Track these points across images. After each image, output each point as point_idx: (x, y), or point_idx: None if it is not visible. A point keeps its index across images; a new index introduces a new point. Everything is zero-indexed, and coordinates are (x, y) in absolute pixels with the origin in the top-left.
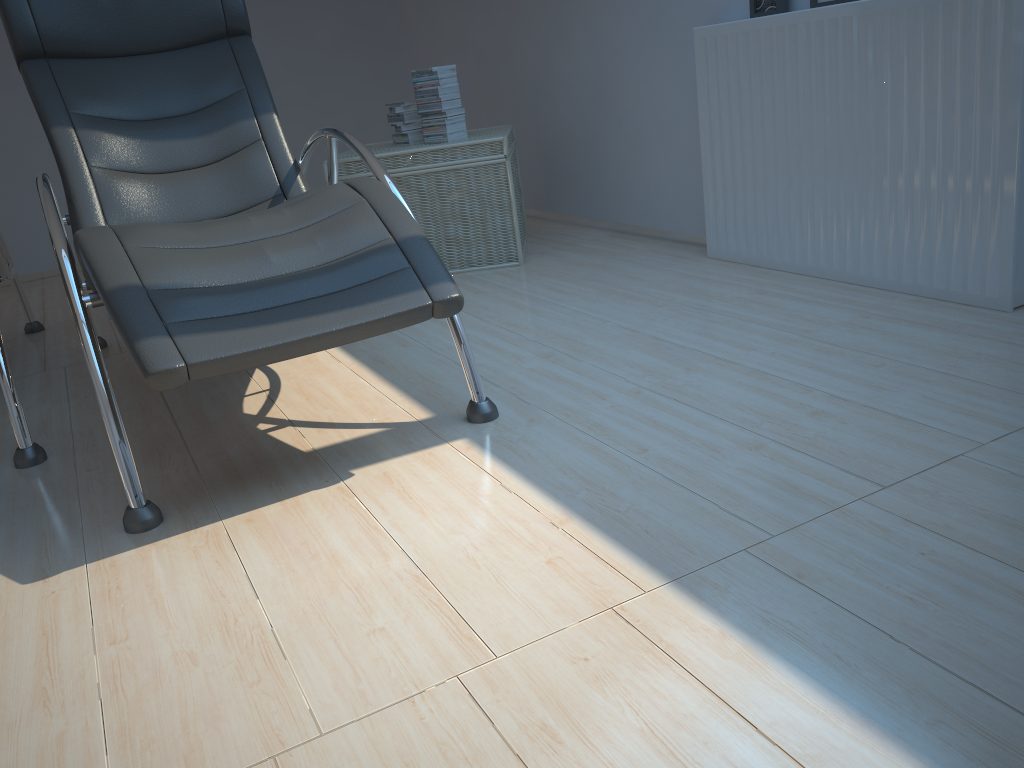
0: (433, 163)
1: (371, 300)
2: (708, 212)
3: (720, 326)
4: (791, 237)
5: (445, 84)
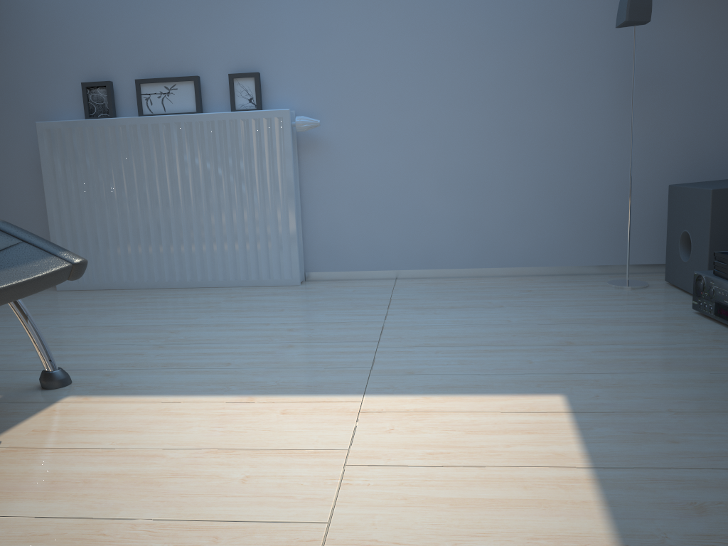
0: None
1: (19, 263)
2: None
3: (148, 314)
4: (140, 264)
5: None
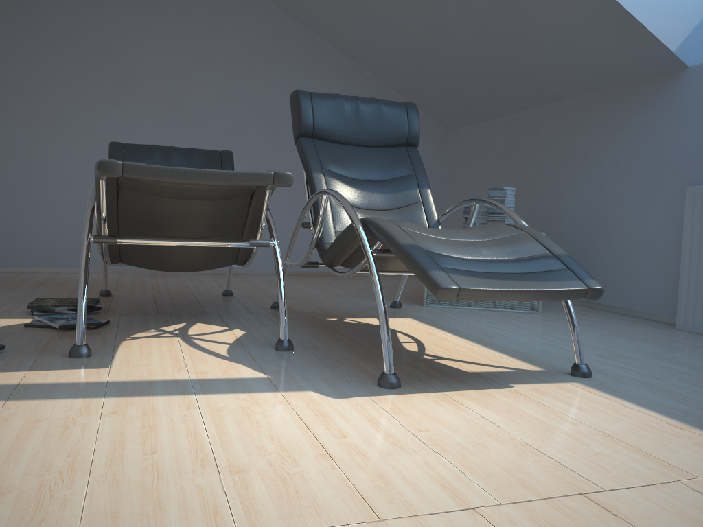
0: None
1: (551, 280)
2: (680, 299)
3: None
4: None
5: (508, 197)
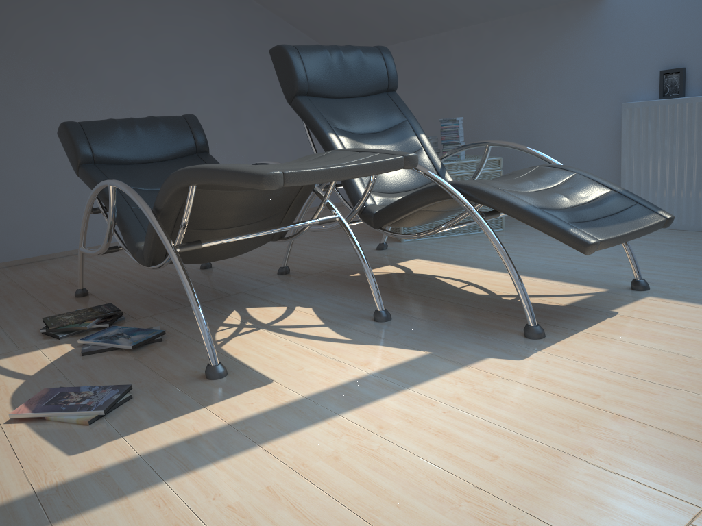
0: (460, 171)
1: (638, 217)
2: None
3: (695, 251)
4: (689, 211)
5: (460, 127)
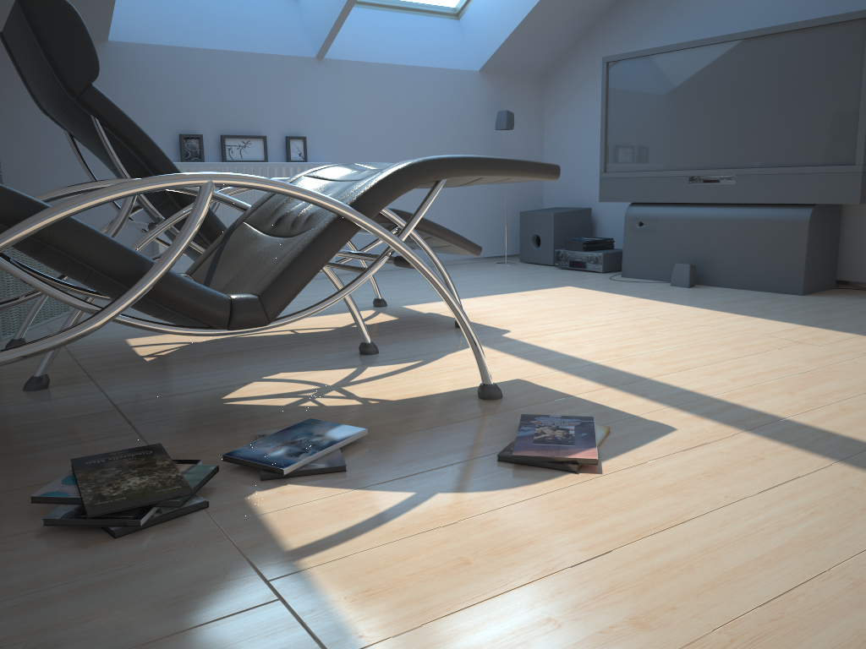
0: None
1: None
2: None
3: (301, 291)
4: None
5: None
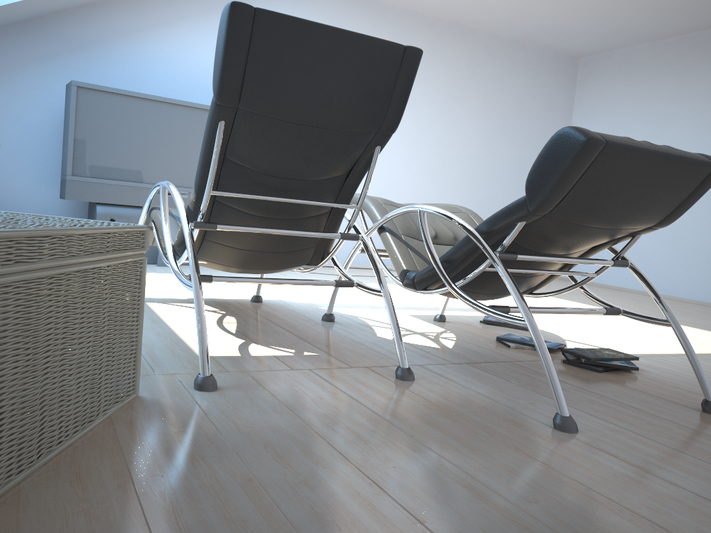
0: None
1: None
2: None
3: None
4: None
5: None
